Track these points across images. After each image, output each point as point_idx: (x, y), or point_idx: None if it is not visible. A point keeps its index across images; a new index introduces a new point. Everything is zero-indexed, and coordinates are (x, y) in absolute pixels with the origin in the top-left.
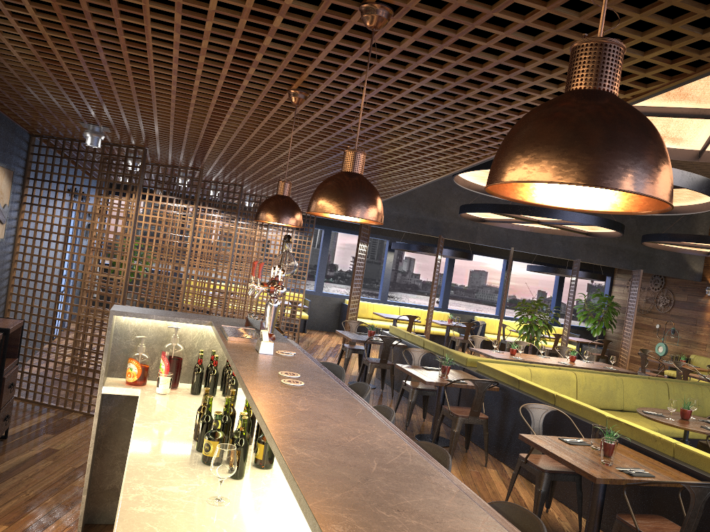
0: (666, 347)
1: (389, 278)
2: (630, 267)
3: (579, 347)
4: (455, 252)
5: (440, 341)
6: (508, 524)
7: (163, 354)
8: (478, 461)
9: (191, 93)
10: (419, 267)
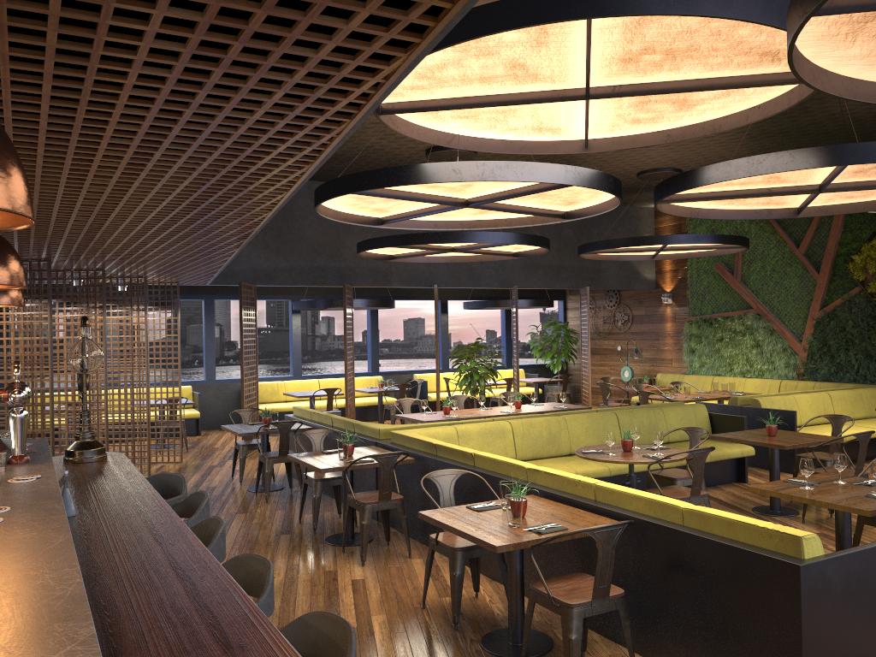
0: (632, 370)
1: (300, 347)
2: (577, 286)
3: (538, 388)
4: (371, 301)
5: (376, 412)
6: (284, 645)
7: None
8: (401, 553)
9: None
10: (341, 326)
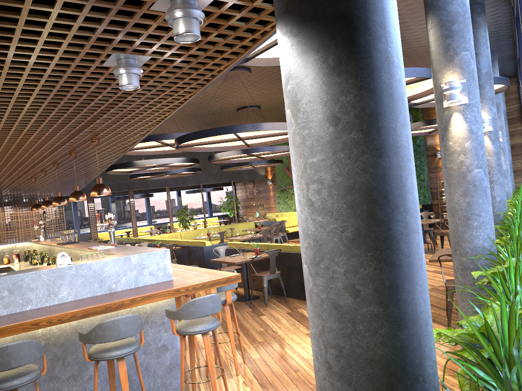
0: (259, 213)
1: (116, 216)
2: (230, 180)
3: (220, 224)
4: (142, 195)
5: None
6: None
7: (13, 253)
8: None
9: (3, 182)
10: (137, 205)
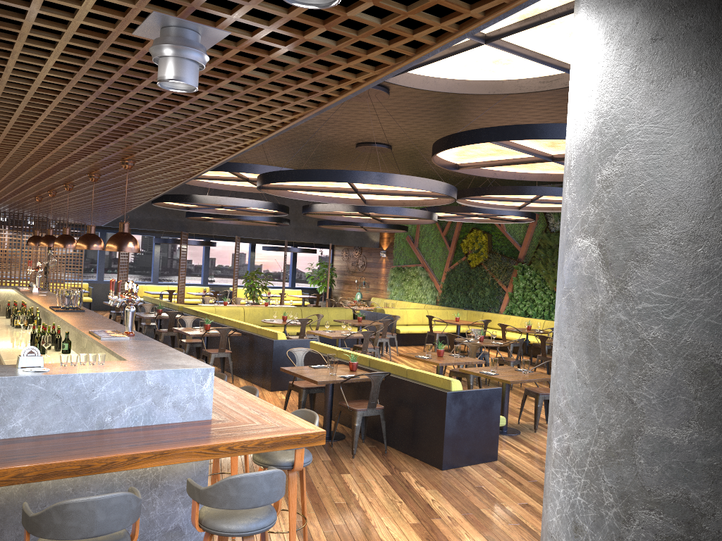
0: (361, 295)
1: (158, 265)
2: (328, 242)
3: (304, 301)
4: (200, 242)
5: None
6: None
7: None
8: None
9: None
10: (191, 254)
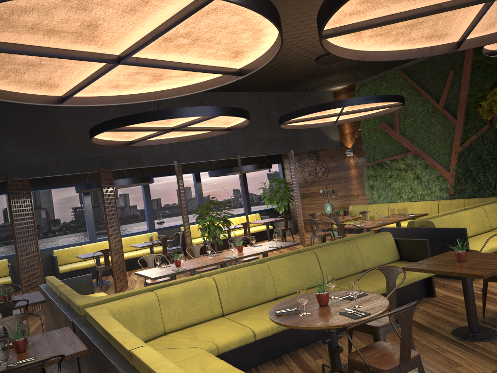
0: (332, 205)
1: (92, 219)
2: (285, 151)
3: (268, 226)
4: (132, 179)
5: None
6: None
7: None
8: None
9: None
10: (134, 199)
